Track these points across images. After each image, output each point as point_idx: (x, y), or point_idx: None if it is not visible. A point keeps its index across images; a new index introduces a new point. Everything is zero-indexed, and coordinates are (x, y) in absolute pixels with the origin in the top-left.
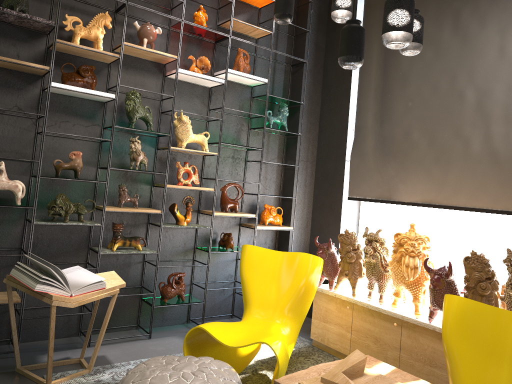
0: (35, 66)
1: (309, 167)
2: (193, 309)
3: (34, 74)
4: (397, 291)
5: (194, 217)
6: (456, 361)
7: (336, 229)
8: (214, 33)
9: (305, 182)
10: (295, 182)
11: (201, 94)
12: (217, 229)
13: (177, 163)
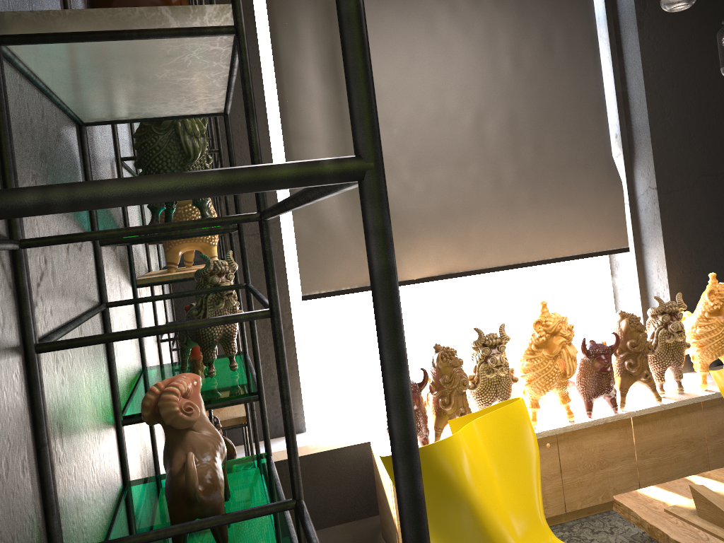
0: None
1: None
2: None
3: None
4: (539, 400)
5: None
6: None
7: (289, 359)
8: None
9: None
10: None
11: None
12: None
13: None
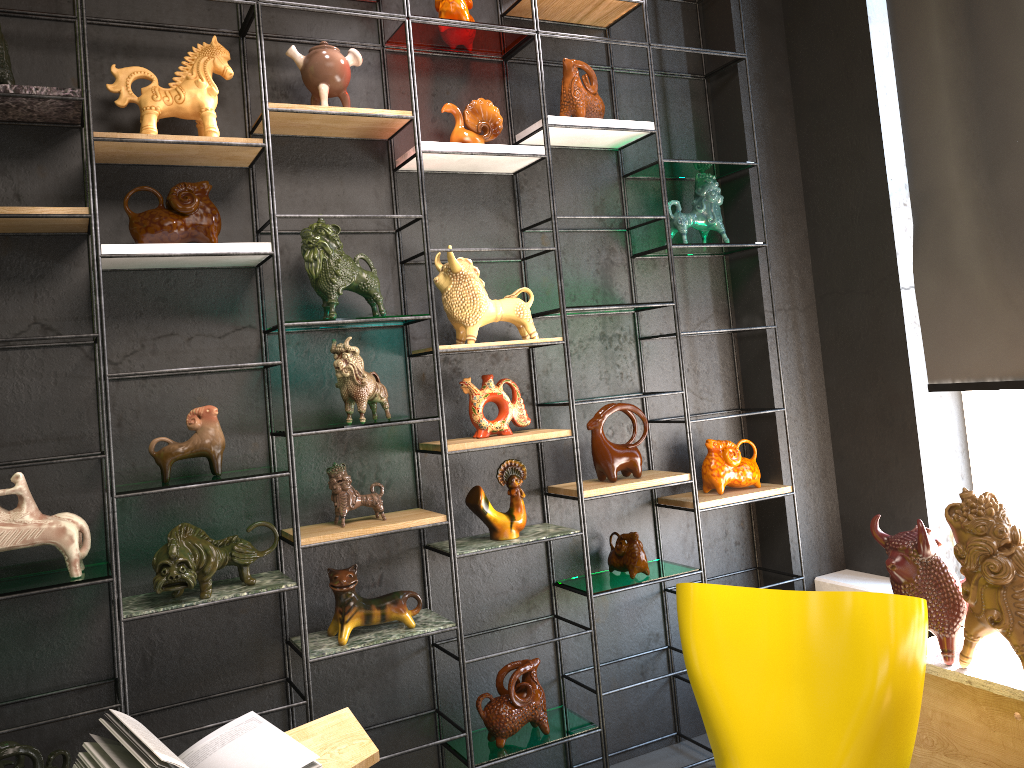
0: (51, 212)
1: (802, 322)
2: (576, 740)
3: (67, 234)
4: None
5: (534, 507)
6: None
7: (911, 473)
8: (496, 33)
9: (798, 362)
10: (774, 367)
11: (492, 195)
12: (599, 525)
13: (465, 383)
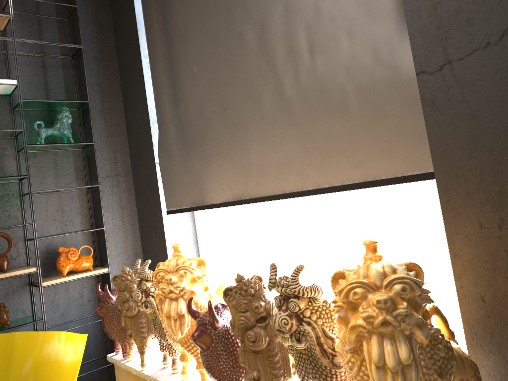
0: None
1: (123, 182)
2: None
3: None
4: (182, 353)
5: None
6: None
7: (164, 256)
8: None
9: (120, 203)
10: (104, 206)
11: None
12: None
13: None
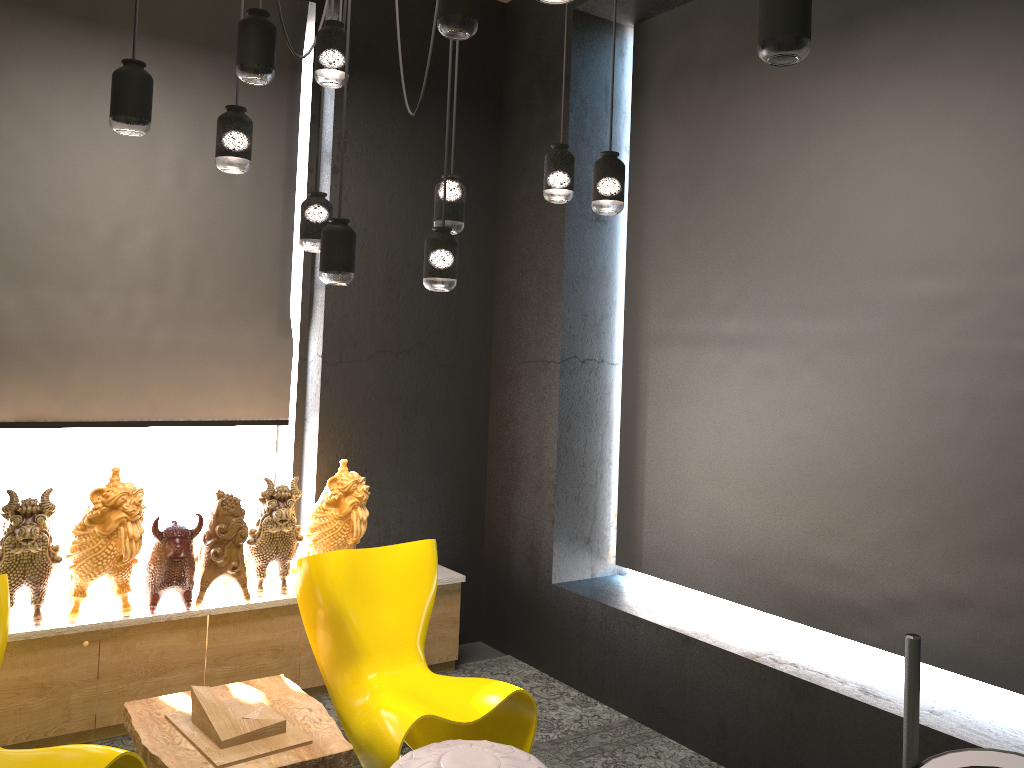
0: None
1: None
2: None
3: None
4: (86, 587)
5: None
6: (354, 621)
7: None
8: None
9: None
10: None
11: None
12: None
13: None
